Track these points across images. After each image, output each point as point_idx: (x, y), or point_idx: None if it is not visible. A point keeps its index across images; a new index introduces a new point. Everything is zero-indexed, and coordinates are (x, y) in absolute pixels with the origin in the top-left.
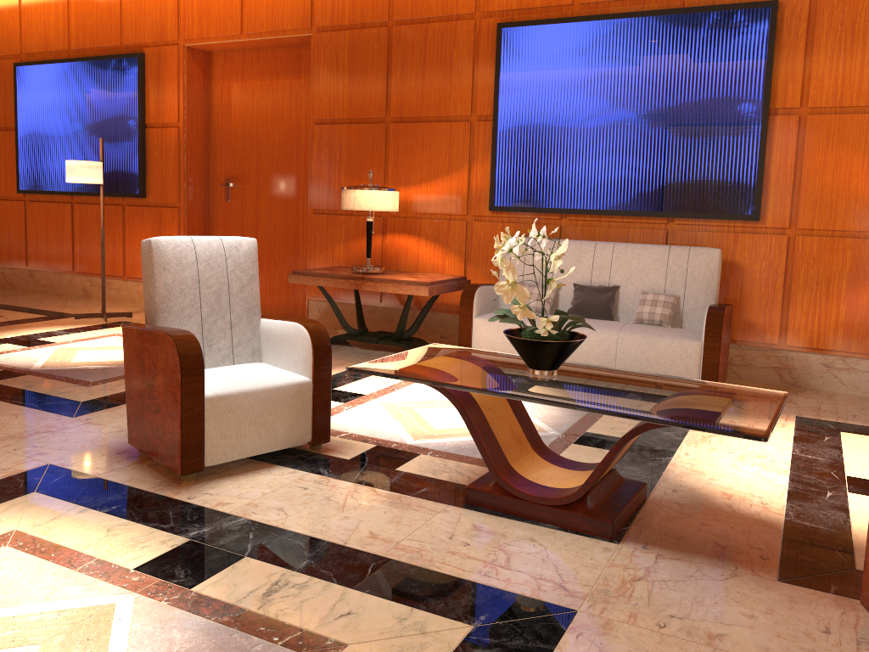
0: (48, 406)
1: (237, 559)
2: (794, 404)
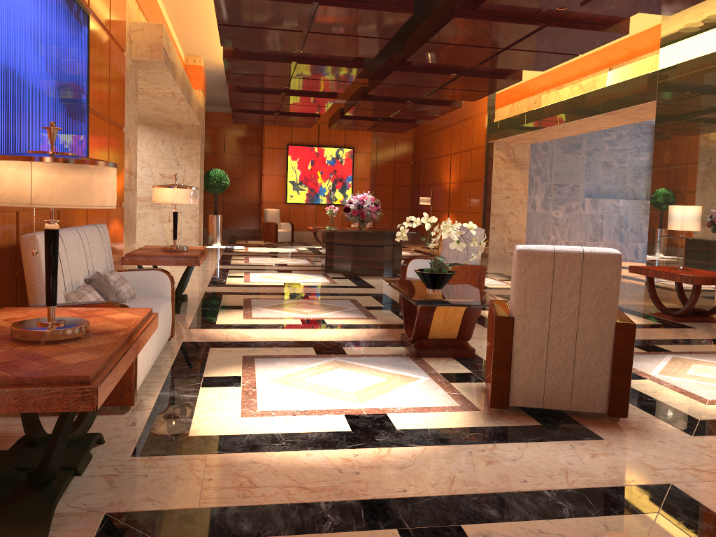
0: (705, 517)
1: None
2: None
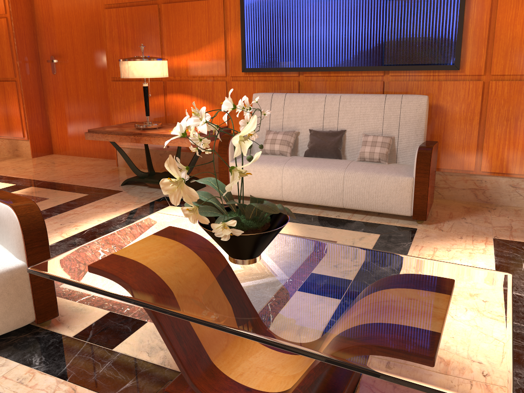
0: None
1: None
2: (490, 224)
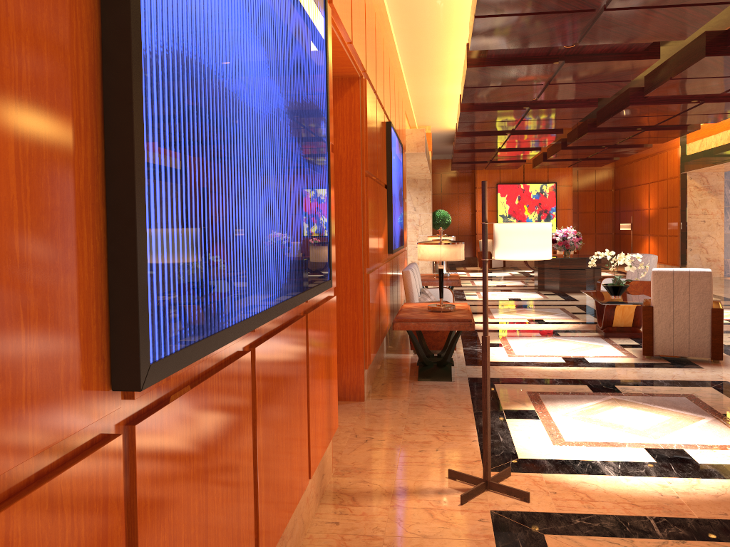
0: None
1: (729, 345)
2: None
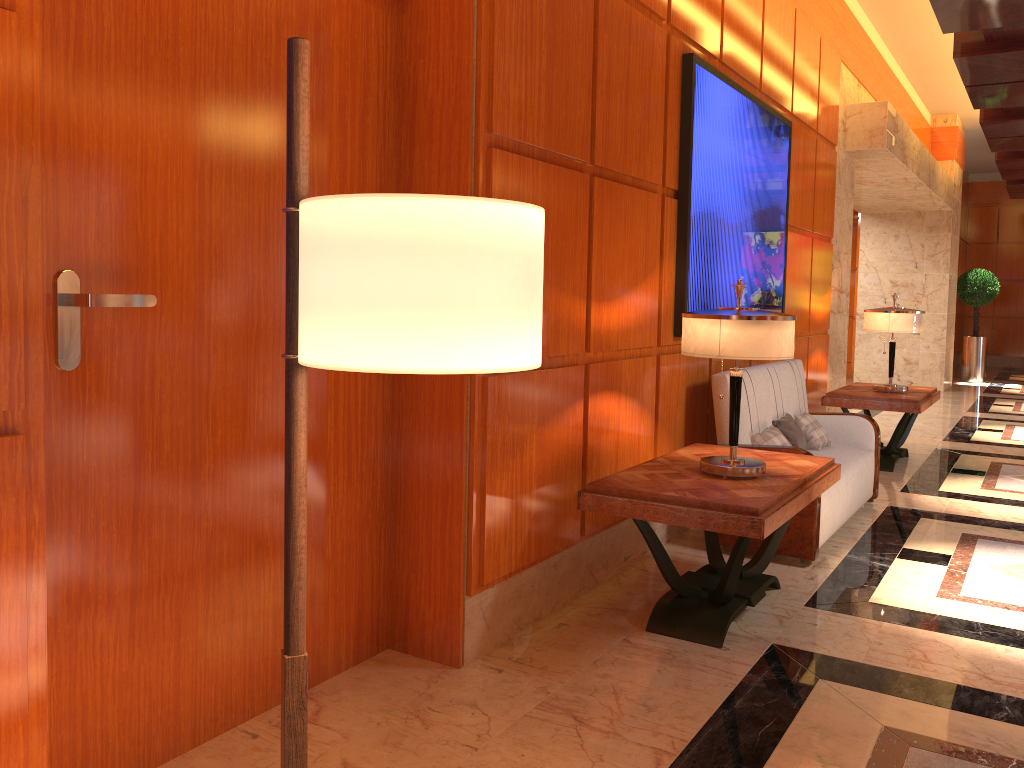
0: None
1: None
2: None
